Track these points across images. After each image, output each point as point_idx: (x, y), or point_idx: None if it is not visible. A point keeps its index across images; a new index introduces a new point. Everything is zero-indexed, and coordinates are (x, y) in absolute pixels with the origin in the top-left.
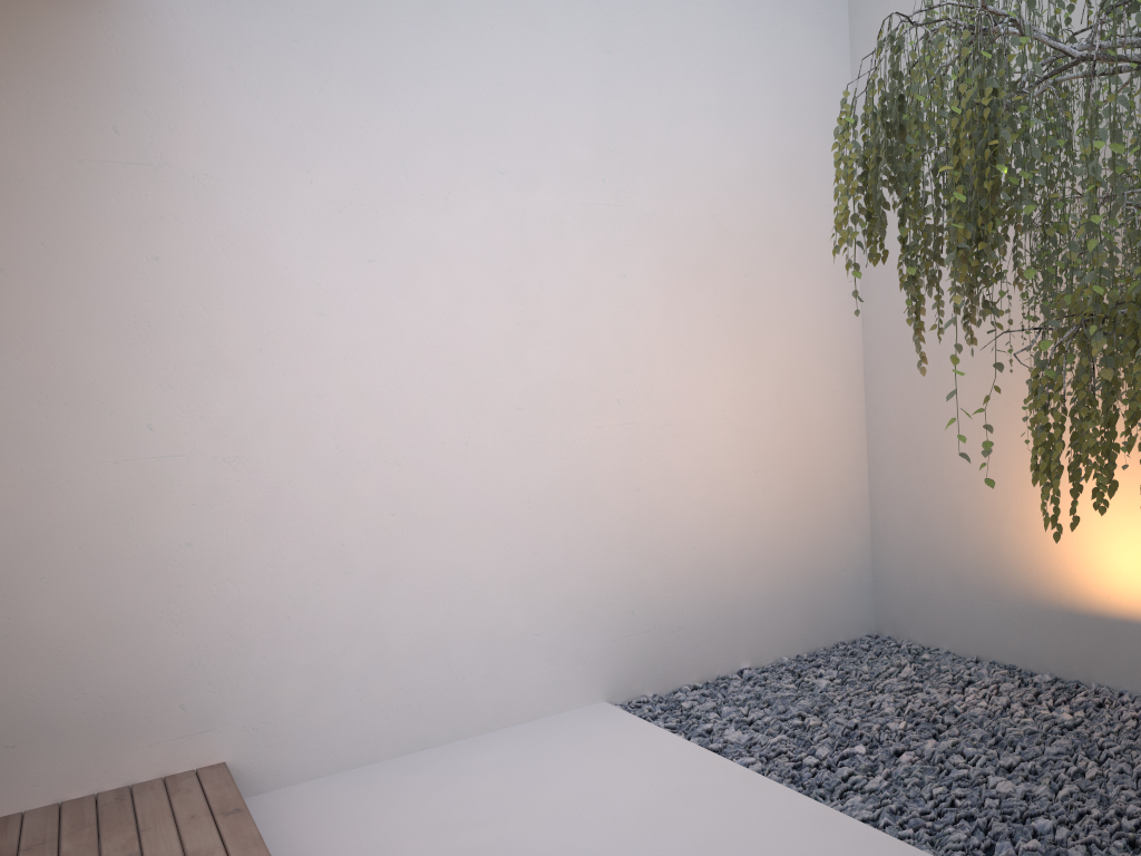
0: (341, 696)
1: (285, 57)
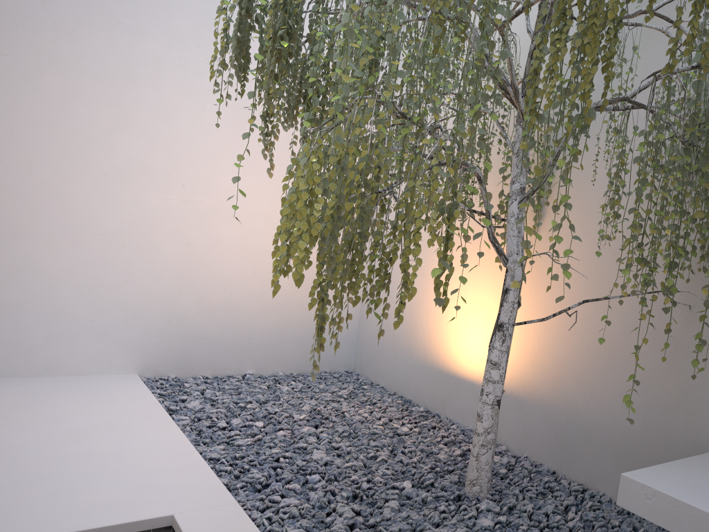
0: None
1: None
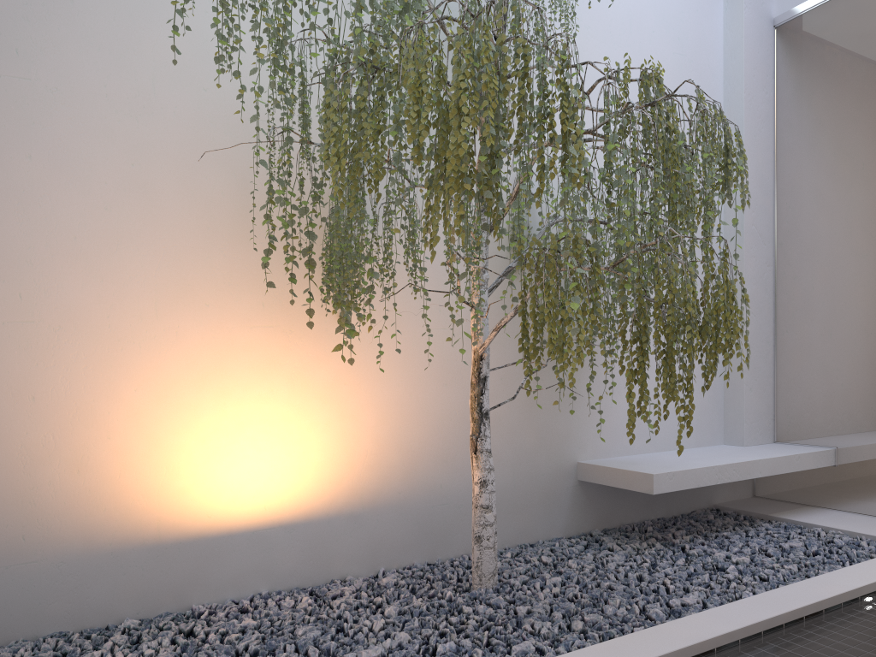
0: None
1: None
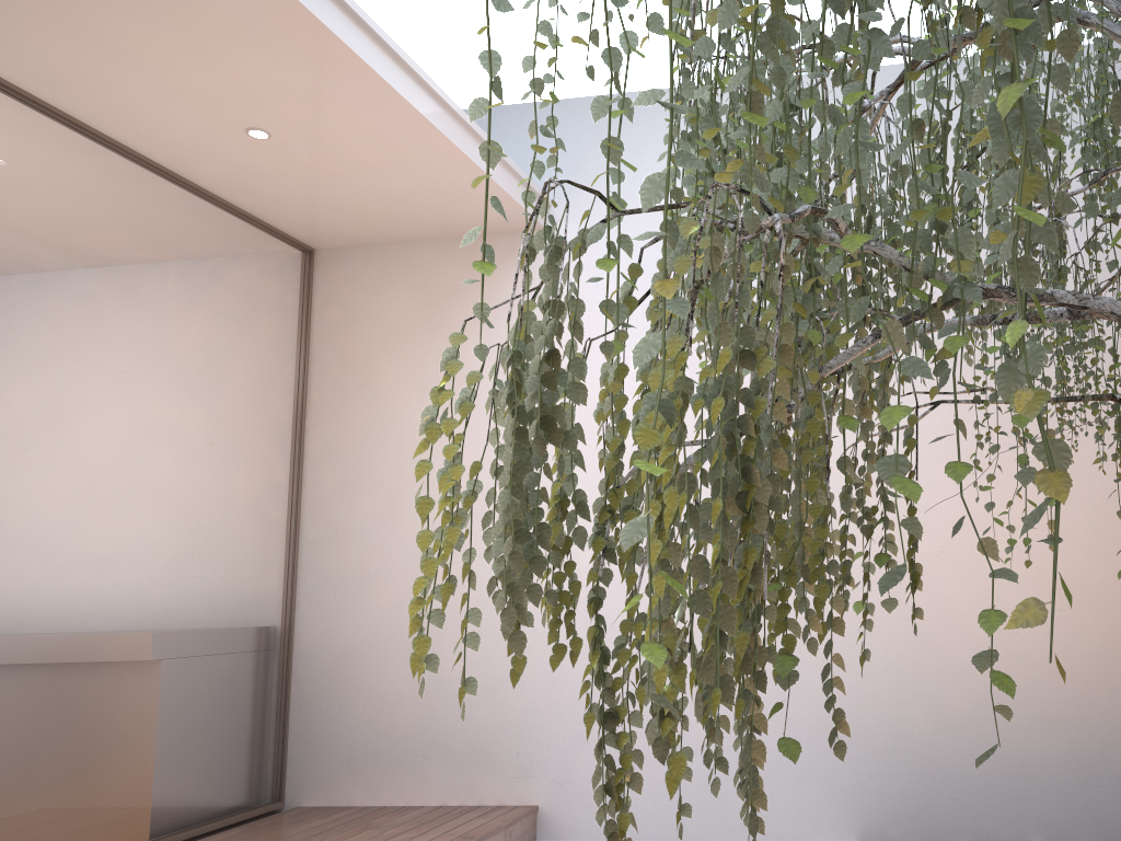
0: None
1: None
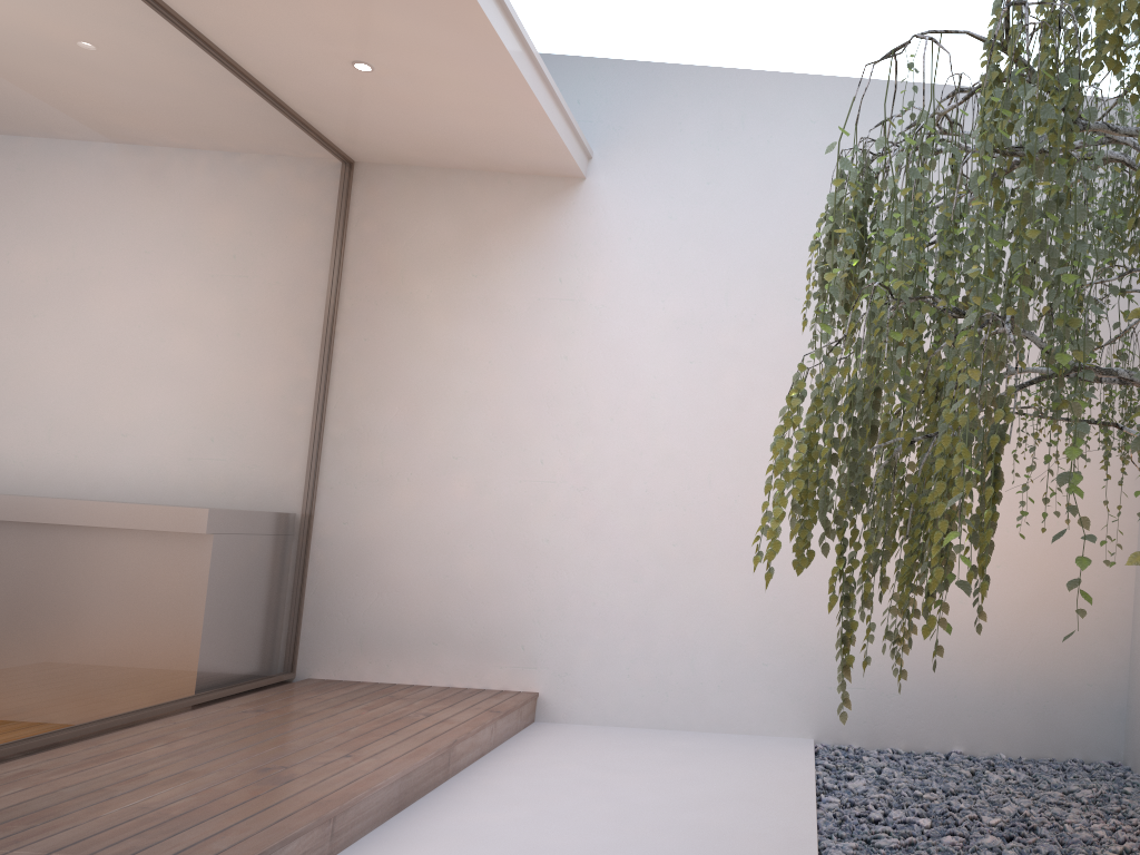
0: (615, 669)
1: (663, 228)
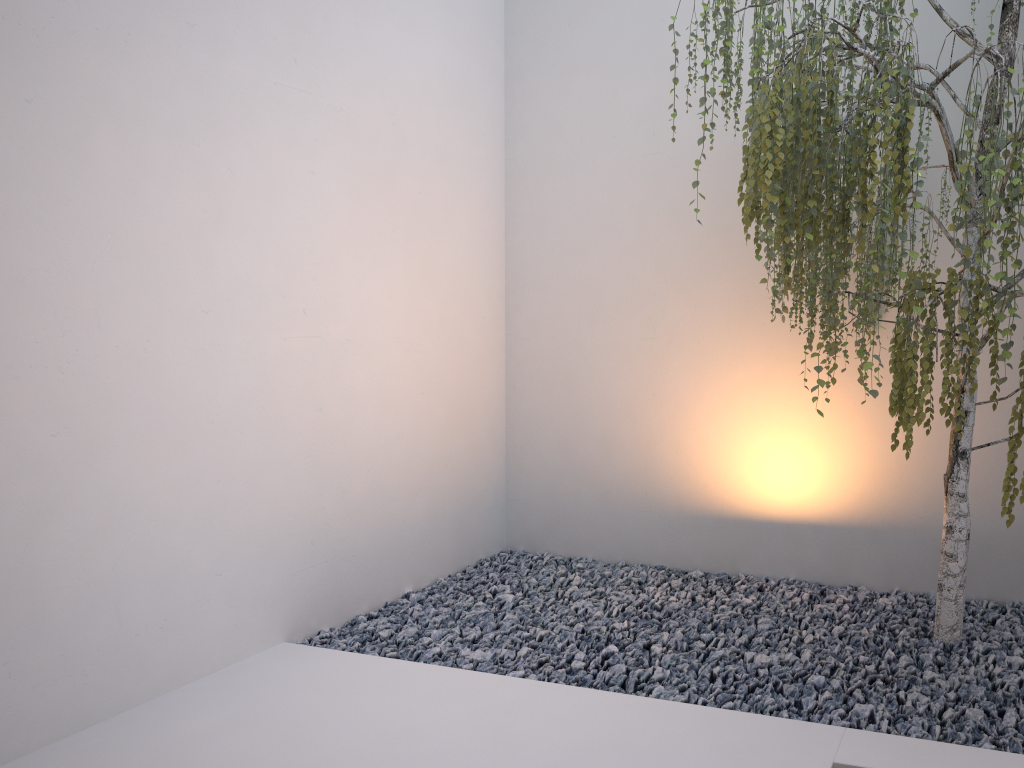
0: None
1: None
